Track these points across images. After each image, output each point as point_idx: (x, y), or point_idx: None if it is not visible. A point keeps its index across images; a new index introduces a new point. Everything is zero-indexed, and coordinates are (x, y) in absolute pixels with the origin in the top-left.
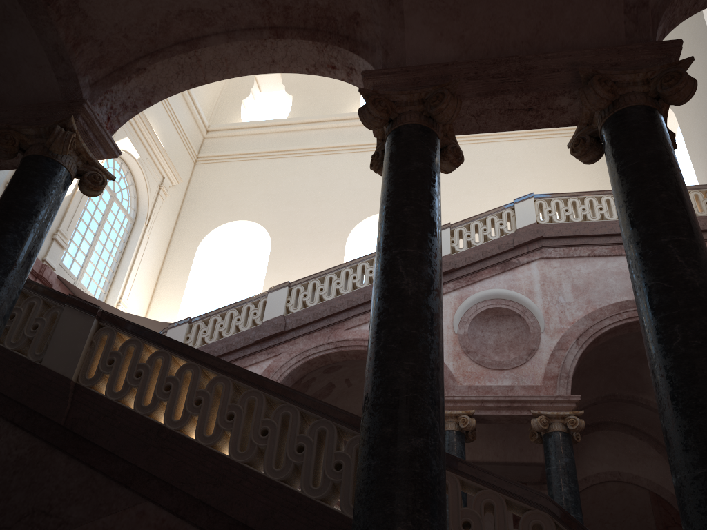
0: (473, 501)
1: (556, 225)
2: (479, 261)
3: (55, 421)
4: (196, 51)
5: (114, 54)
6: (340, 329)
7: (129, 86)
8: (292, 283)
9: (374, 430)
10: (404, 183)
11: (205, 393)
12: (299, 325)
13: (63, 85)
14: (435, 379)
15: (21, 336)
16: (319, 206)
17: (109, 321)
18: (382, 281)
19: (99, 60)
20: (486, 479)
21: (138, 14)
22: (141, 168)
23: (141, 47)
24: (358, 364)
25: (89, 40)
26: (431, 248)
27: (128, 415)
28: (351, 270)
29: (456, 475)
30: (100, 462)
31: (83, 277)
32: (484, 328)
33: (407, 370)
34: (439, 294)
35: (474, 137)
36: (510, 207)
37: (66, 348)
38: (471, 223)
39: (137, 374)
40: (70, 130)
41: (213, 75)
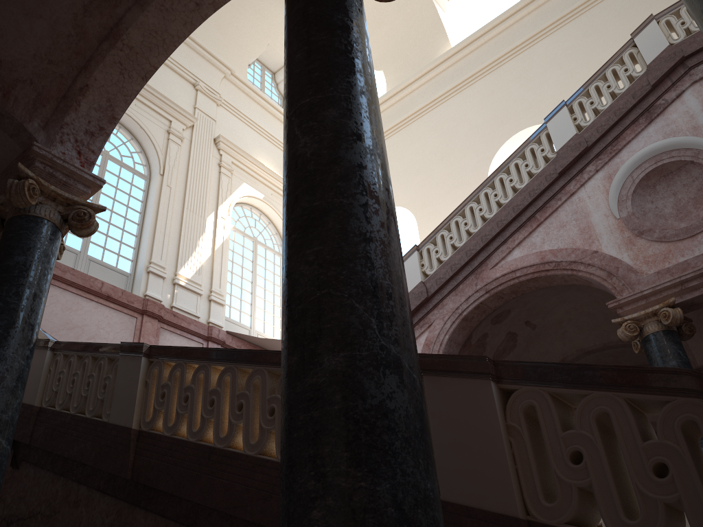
0: (577, 417)
1: (697, 34)
2: (615, 124)
3: (122, 477)
4: (122, 39)
5: (50, 86)
6: (485, 270)
7: (82, 111)
8: (420, 245)
9: (283, 367)
10: (294, 27)
11: (245, 395)
12: (441, 284)
13: (19, 141)
14: (362, 257)
15: (95, 401)
16: (447, 161)
17: (156, 354)
18: (284, 161)
19: (38, 99)
20: (587, 379)
21: (49, 33)
22: (269, 204)
23: (71, 65)
24: (527, 300)
25: (17, 84)
26: (337, 84)
27: (182, 447)
28: (475, 204)
29: (542, 389)
30: (168, 508)
31: (258, 323)
32: (653, 198)
33: (312, 260)
34: (362, 139)
35: (583, 5)
36: (630, 45)
37: (125, 398)
38: (590, 88)
39: (186, 399)
40: (27, 178)
41: (156, 56)
